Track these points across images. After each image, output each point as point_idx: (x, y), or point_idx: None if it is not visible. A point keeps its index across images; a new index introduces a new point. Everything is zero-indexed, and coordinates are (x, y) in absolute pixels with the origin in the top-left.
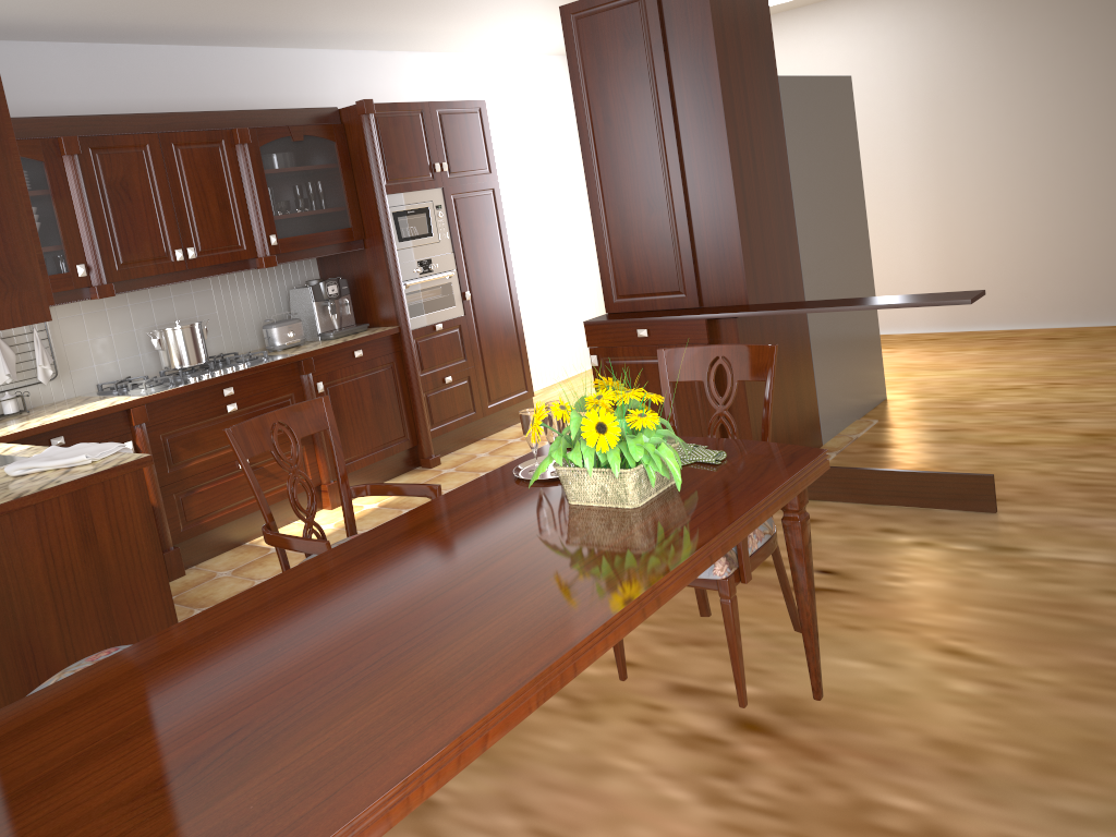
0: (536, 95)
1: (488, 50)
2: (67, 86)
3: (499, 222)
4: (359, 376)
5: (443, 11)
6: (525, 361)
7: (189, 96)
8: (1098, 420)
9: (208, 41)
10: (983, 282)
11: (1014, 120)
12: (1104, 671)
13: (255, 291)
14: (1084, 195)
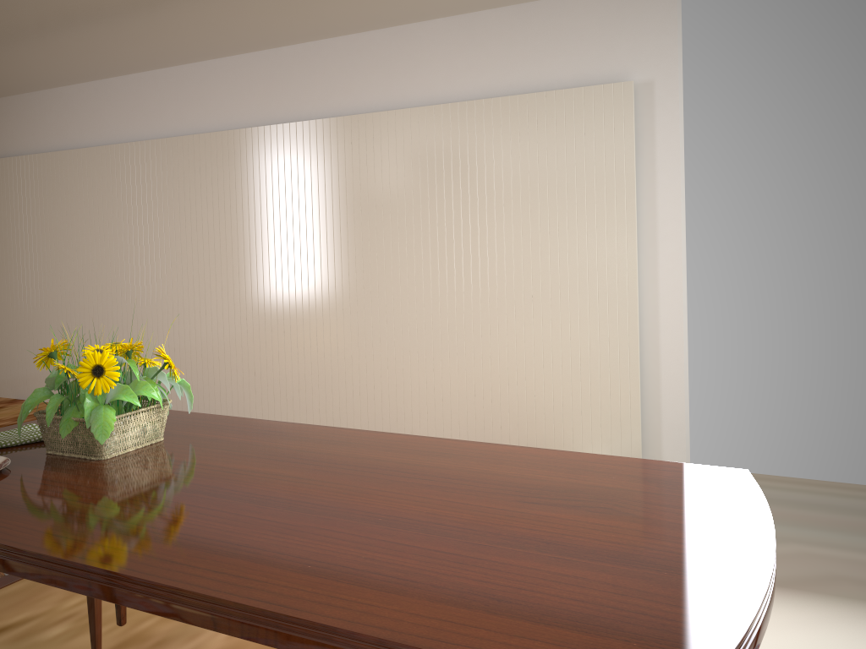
0: None
1: None
2: None
3: None
4: None
5: None
6: None
7: None
8: None
9: None
10: None
11: None
12: None
13: None
14: None
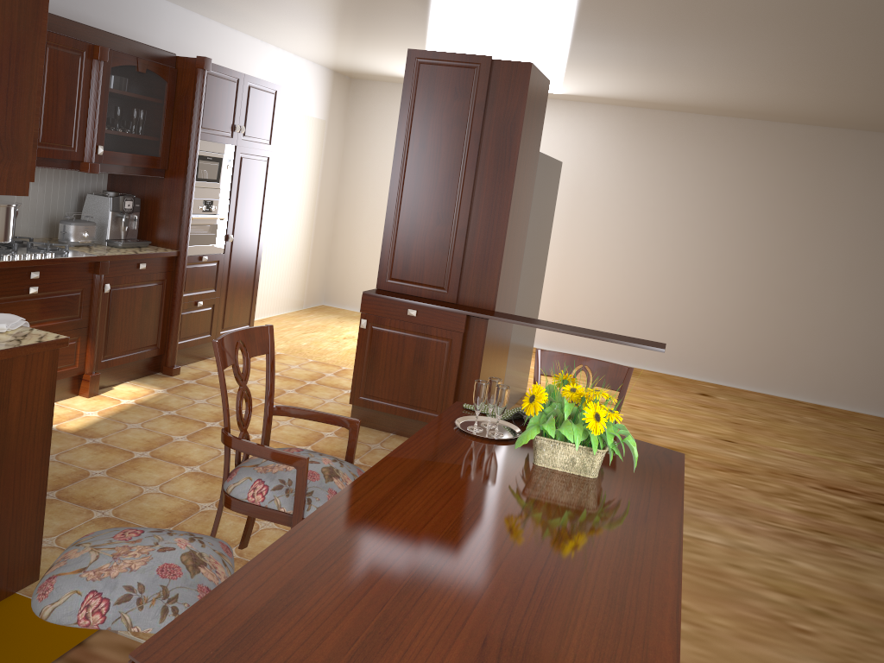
0: (297, 90)
1: (278, 44)
2: None
3: (266, 185)
4: (137, 285)
5: (287, 10)
6: (254, 301)
7: None
8: (672, 438)
9: None
10: (577, 321)
11: (624, 218)
12: (753, 622)
13: (52, 186)
14: (655, 281)
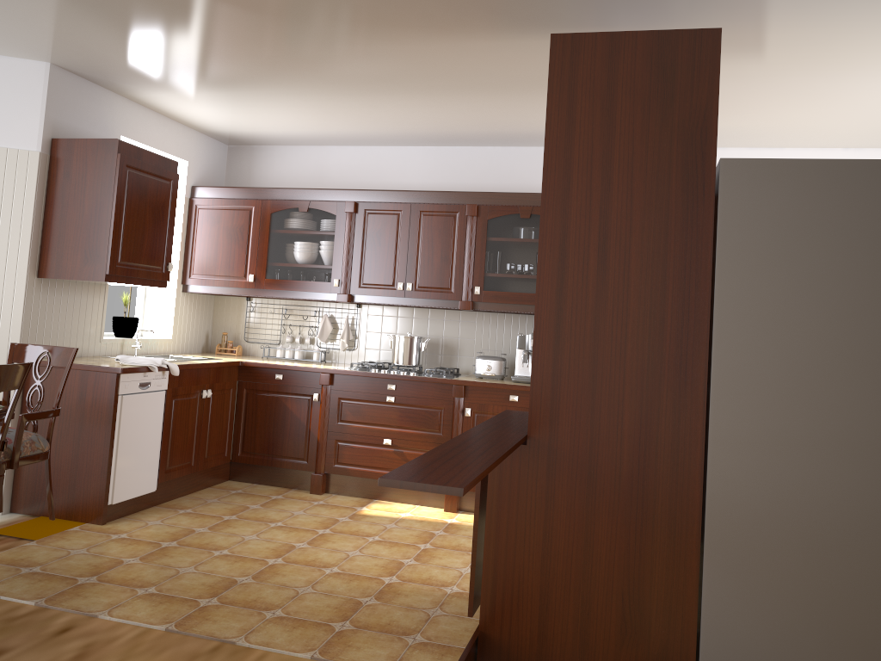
0: None
1: (869, 144)
2: (415, 173)
3: None
4: None
5: None
6: None
7: (498, 182)
8: None
9: (516, 143)
10: None
11: None
12: None
13: (511, 332)
14: None
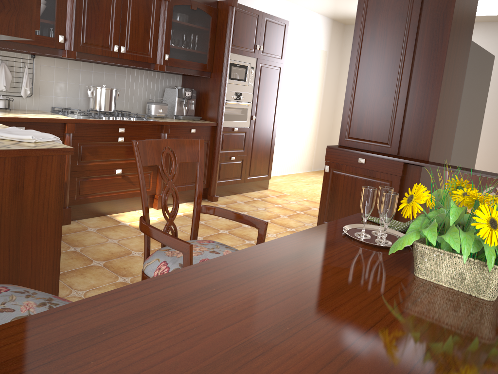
0: (307, 31)
1: (292, 0)
2: None
3: (278, 85)
4: None
5: None
6: (271, 160)
7: None
8: None
9: None
10: None
11: None
12: None
13: (147, 84)
14: None
